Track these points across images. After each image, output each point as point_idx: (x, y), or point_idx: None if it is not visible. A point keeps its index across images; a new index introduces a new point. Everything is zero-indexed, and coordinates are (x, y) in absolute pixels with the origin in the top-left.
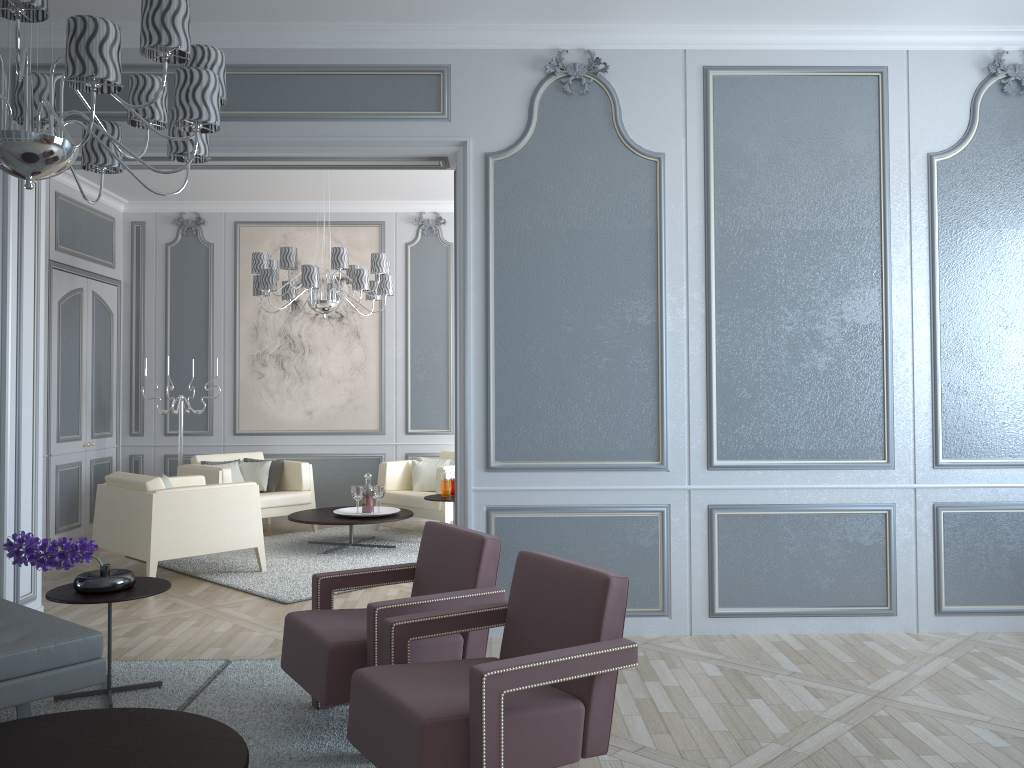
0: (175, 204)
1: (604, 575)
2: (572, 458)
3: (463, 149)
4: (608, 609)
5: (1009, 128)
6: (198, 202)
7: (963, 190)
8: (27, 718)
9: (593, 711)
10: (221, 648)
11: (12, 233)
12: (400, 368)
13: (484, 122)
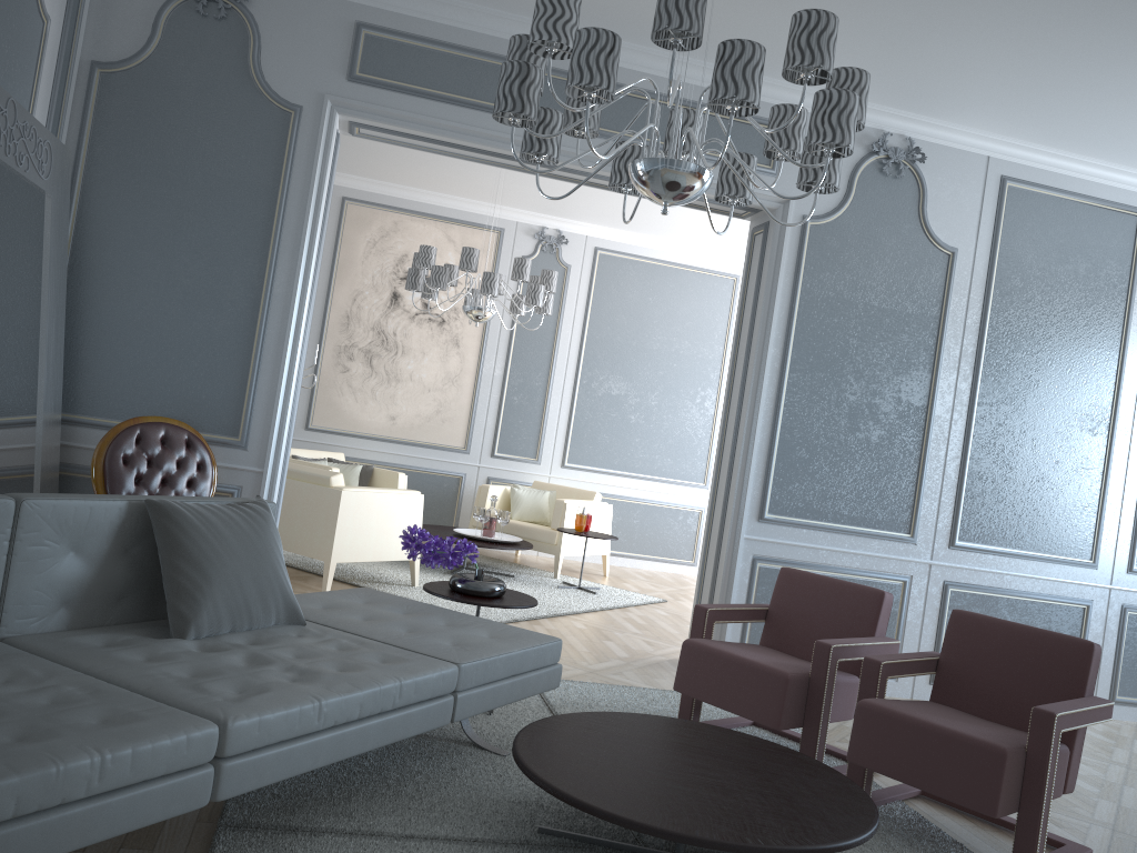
0: None
1: (1087, 641)
2: (836, 520)
3: (783, 207)
4: (1091, 670)
5: None
6: None
7: None
8: (570, 714)
9: (1073, 755)
10: None
11: (324, 199)
12: (496, 386)
13: None
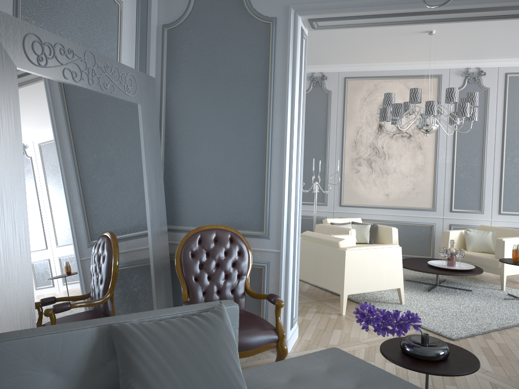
0: (309, 67)
1: None
2: None
3: None
4: None
5: None
6: (323, 66)
7: None
8: None
9: None
10: (455, 387)
11: (297, 73)
12: (448, 169)
13: None
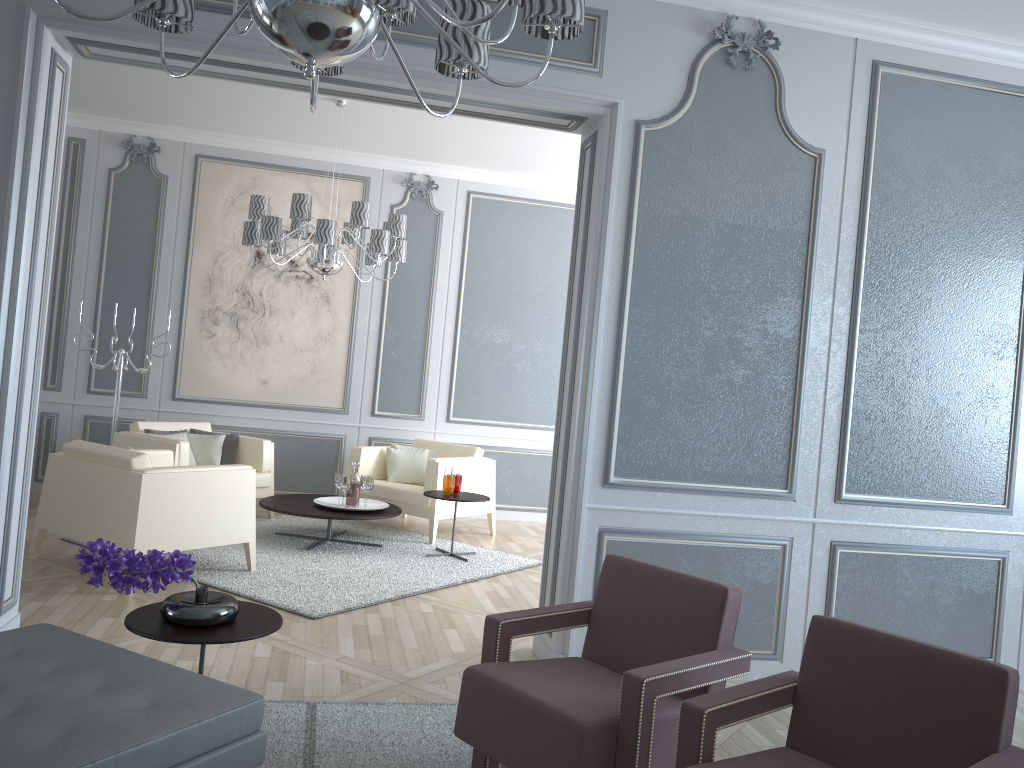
0: (125, 124)
1: (997, 667)
2: (697, 479)
3: (611, 111)
4: (1006, 711)
5: None
6: (155, 125)
7: None
8: None
9: None
10: (283, 683)
11: (38, 133)
12: (372, 342)
13: (638, 84)
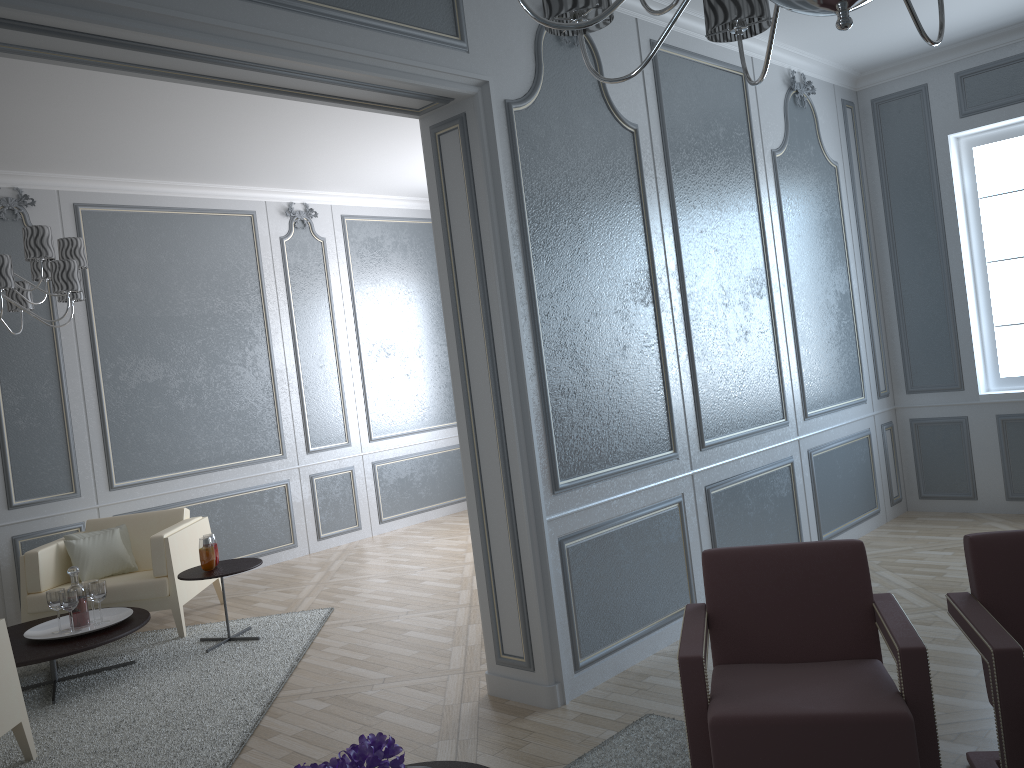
0: None
1: None
2: (616, 461)
3: (481, 91)
4: None
5: (801, 135)
6: None
7: (789, 183)
8: None
9: None
10: None
11: None
12: None
13: (499, 61)
